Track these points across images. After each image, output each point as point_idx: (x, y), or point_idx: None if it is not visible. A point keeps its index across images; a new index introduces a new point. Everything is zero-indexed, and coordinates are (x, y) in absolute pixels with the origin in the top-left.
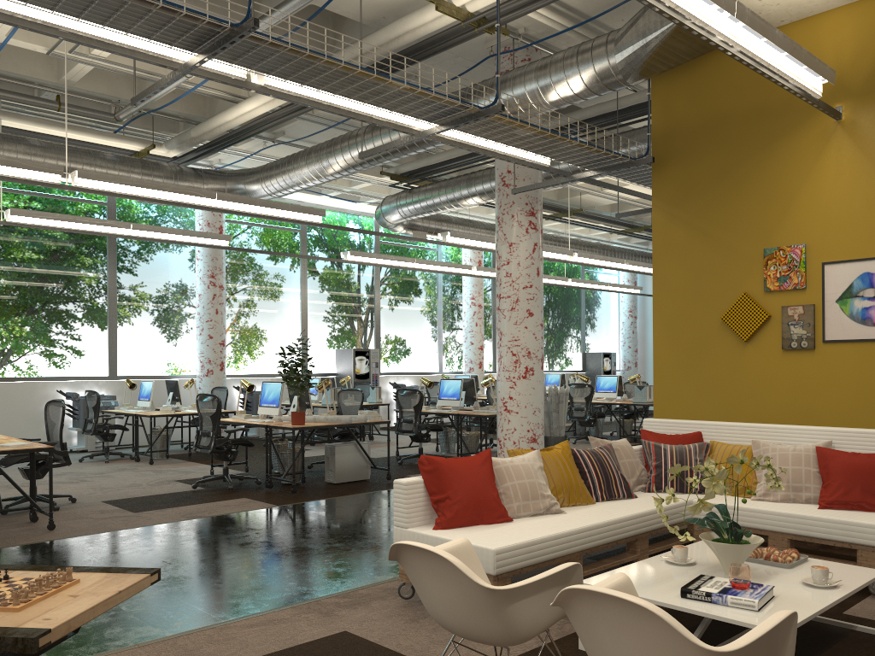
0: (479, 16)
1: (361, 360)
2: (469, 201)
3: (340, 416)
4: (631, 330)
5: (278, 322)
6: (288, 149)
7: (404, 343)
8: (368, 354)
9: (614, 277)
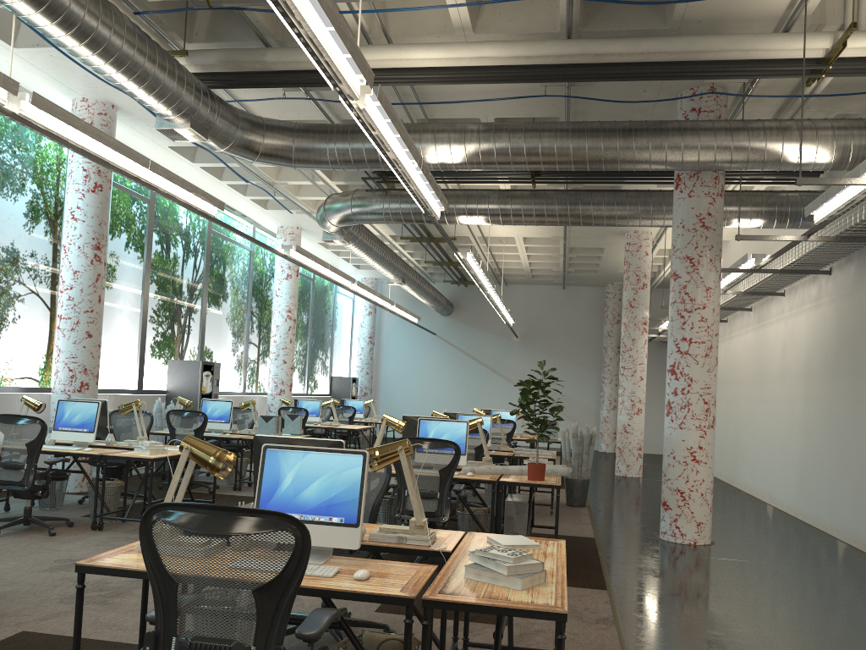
0: (856, 66)
1: (208, 377)
2: (494, 219)
3: (553, 467)
4: (370, 357)
5: (120, 319)
6: (286, 105)
7: (221, 357)
8: (213, 370)
9: (351, 301)
